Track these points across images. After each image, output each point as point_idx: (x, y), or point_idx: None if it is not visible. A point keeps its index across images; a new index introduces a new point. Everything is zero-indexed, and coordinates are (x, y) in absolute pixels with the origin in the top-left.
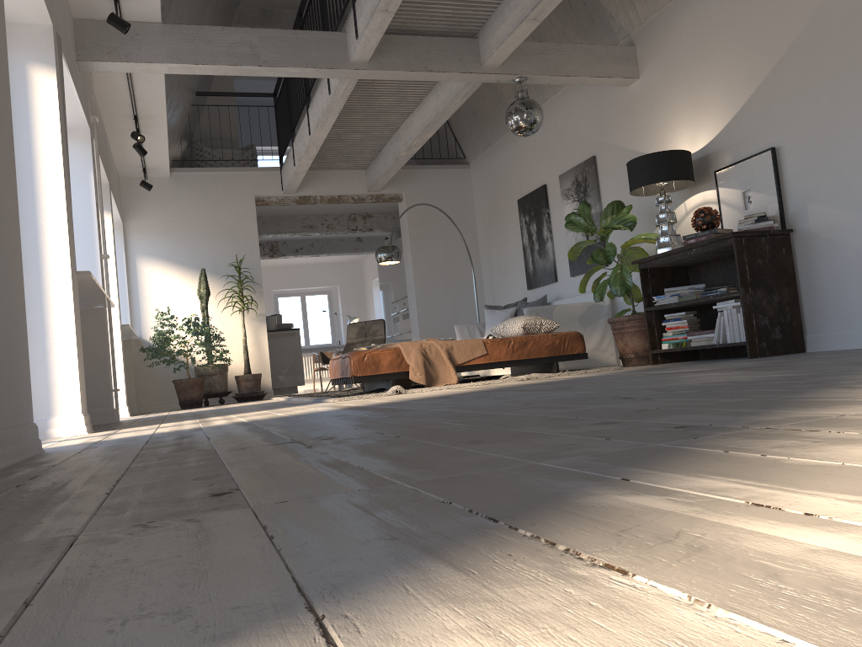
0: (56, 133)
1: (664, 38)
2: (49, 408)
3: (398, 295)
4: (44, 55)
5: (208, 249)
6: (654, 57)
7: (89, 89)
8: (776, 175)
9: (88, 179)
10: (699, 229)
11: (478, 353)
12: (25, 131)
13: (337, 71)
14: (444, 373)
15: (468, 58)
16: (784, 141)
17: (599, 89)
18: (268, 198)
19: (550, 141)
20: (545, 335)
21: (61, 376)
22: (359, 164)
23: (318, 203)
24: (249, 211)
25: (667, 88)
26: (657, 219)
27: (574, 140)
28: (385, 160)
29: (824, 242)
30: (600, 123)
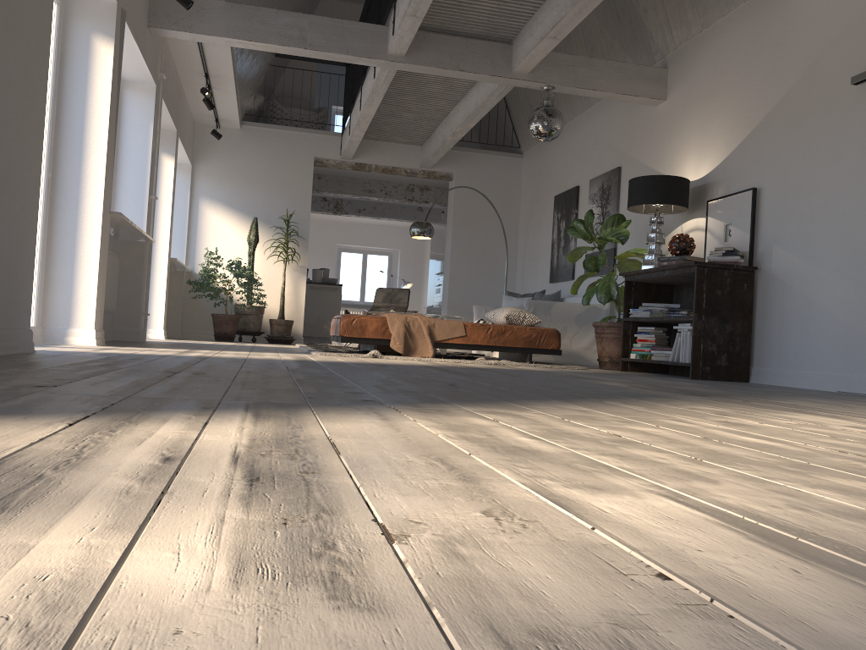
0: (107, 94)
1: (691, 66)
2: (69, 320)
3: (442, 268)
4: (106, 27)
5: (264, 200)
6: (680, 83)
7: (162, 49)
8: (752, 214)
9: (148, 128)
10: (673, 253)
11: (457, 334)
12: (82, 90)
13: (376, 61)
14: (422, 346)
15: (500, 62)
16: (766, 184)
17: (634, 104)
18: (326, 160)
19: (589, 145)
20: (523, 328)
21: (82, 296)
22: (415, 140)
23: (372, 171)
24: (307, 170)
25: (685, 114)
26: (647, 237)
27: (607, 148)
28: (435, 141)
29: (780, 283)
30: (629, 136)
